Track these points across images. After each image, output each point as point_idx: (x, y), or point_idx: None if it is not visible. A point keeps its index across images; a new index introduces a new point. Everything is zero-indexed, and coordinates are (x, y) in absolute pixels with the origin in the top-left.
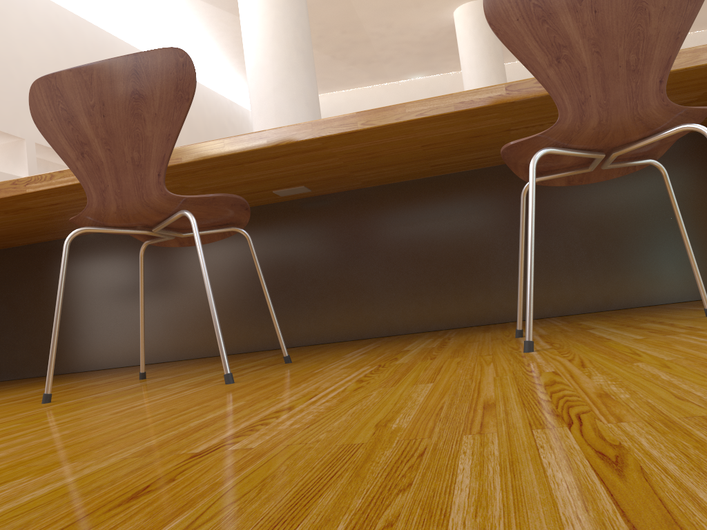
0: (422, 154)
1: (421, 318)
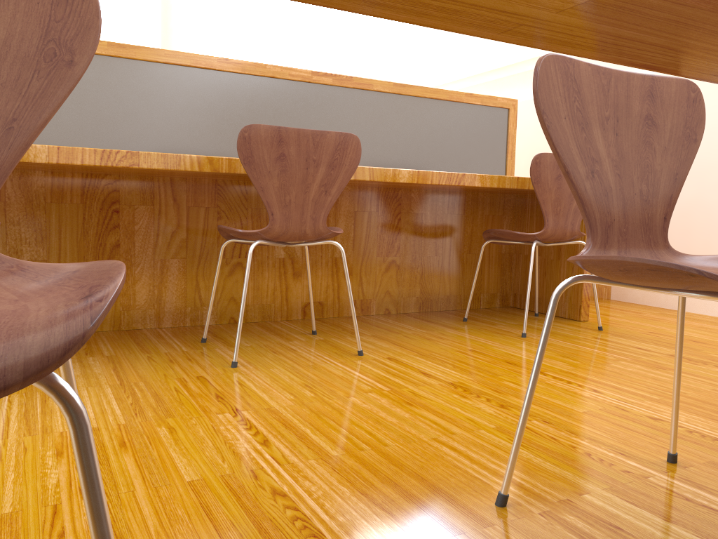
0: None
1: None
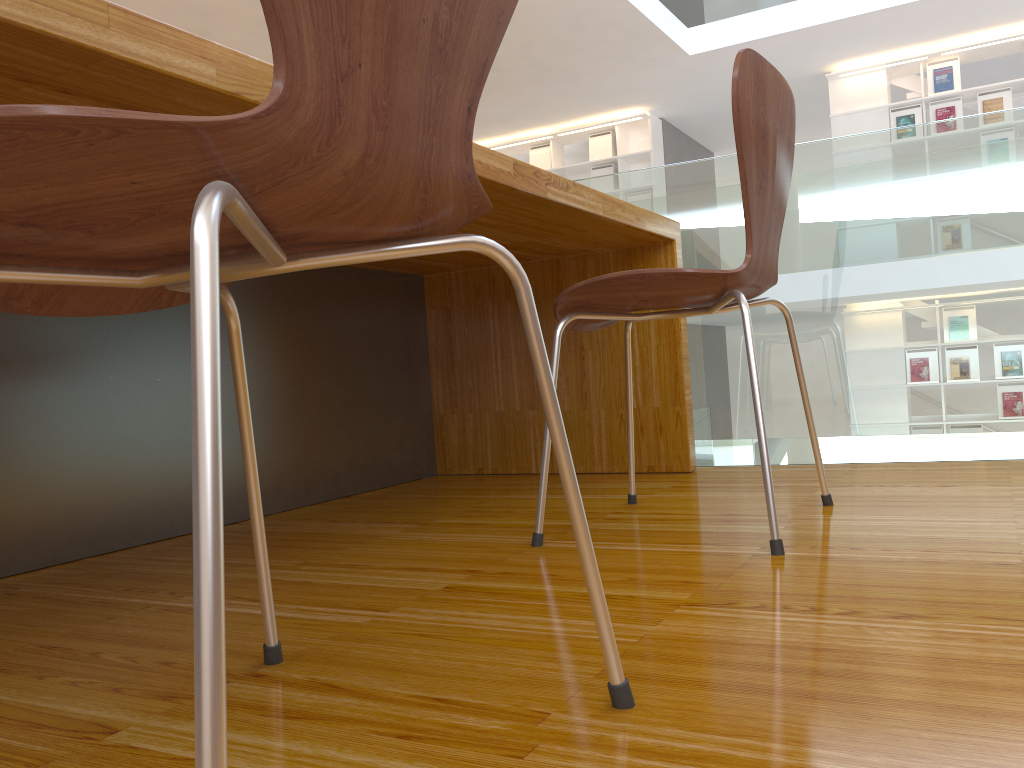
0: None
1: (42, 537)
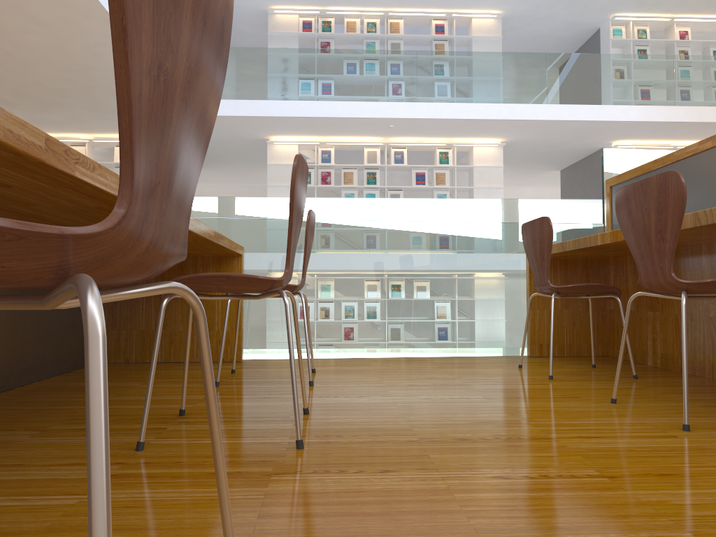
0: None
1: None
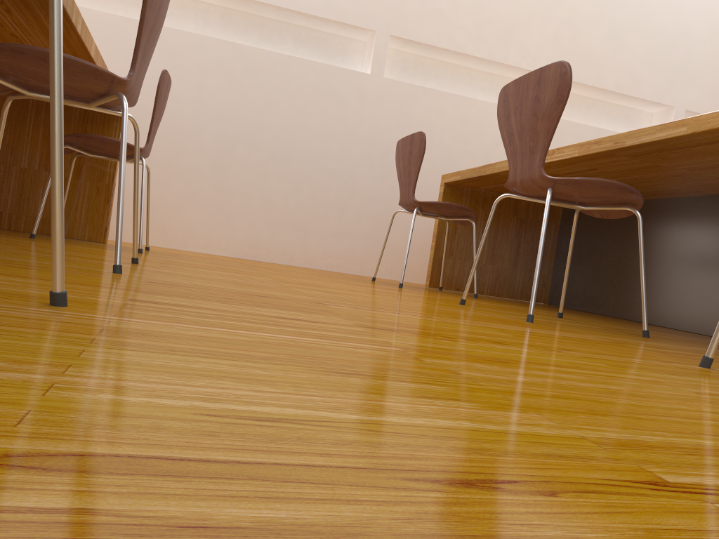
0: None
1: None
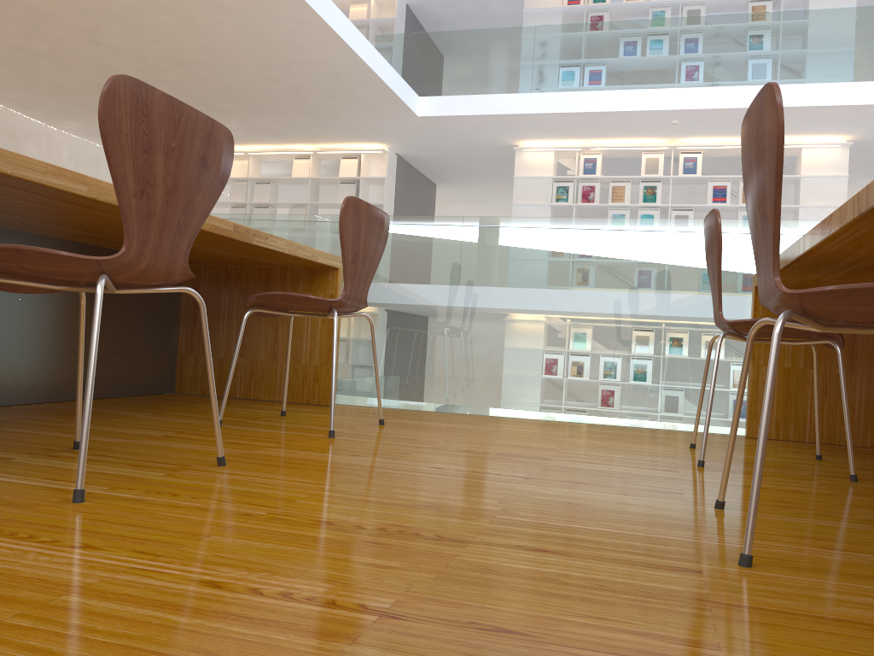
0: (73, 223)
1: None
